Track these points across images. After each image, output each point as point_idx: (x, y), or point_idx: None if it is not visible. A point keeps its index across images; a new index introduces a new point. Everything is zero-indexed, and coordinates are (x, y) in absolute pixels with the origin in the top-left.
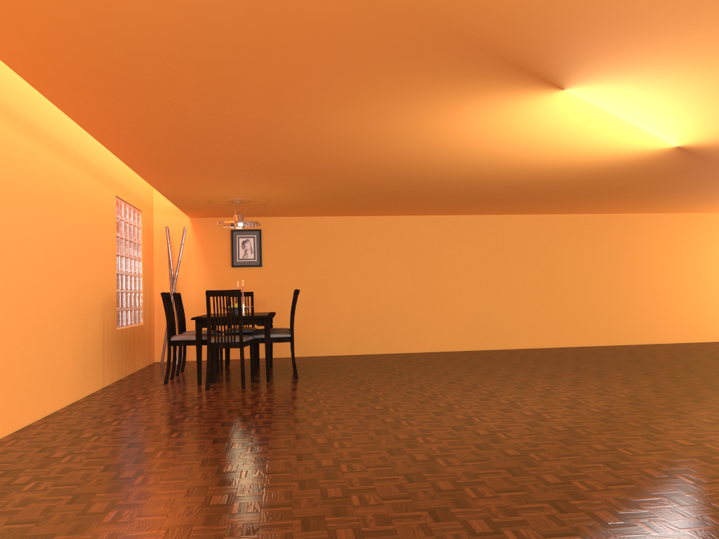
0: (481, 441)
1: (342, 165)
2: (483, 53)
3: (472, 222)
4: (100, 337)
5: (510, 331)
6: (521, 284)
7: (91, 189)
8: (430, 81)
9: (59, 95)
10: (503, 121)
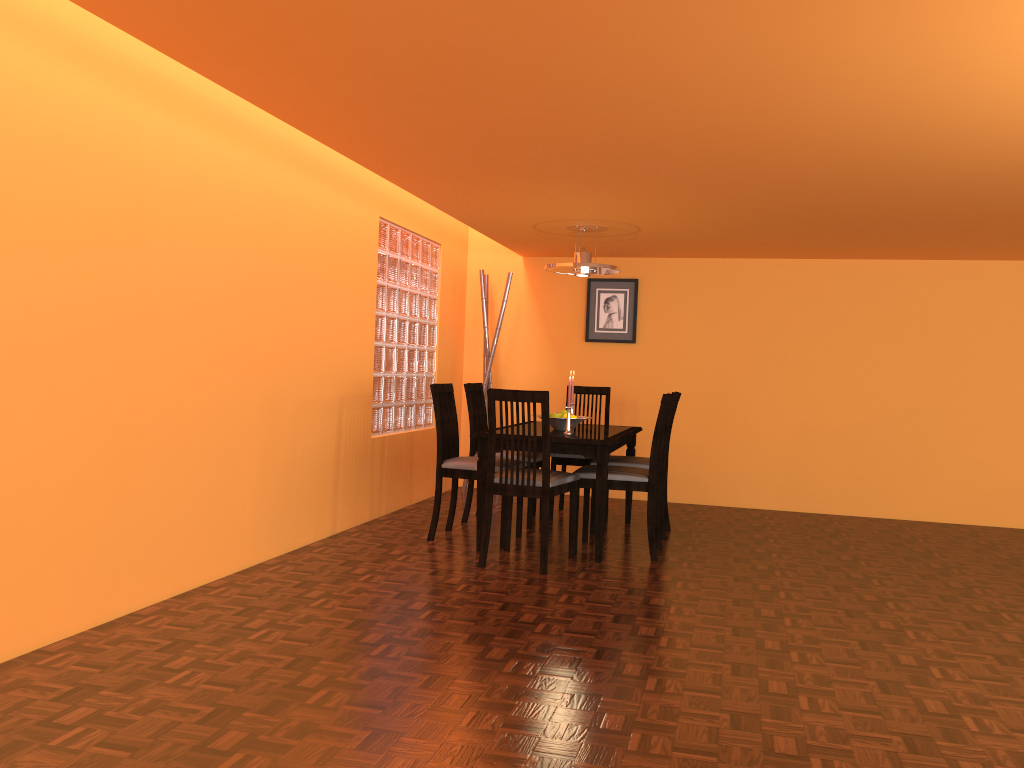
0: None
1: (751, 150)
2: None
3: None
4: (328, 453)
5: None
6: None
7: (319, 203)
8: None
9: None
10: None
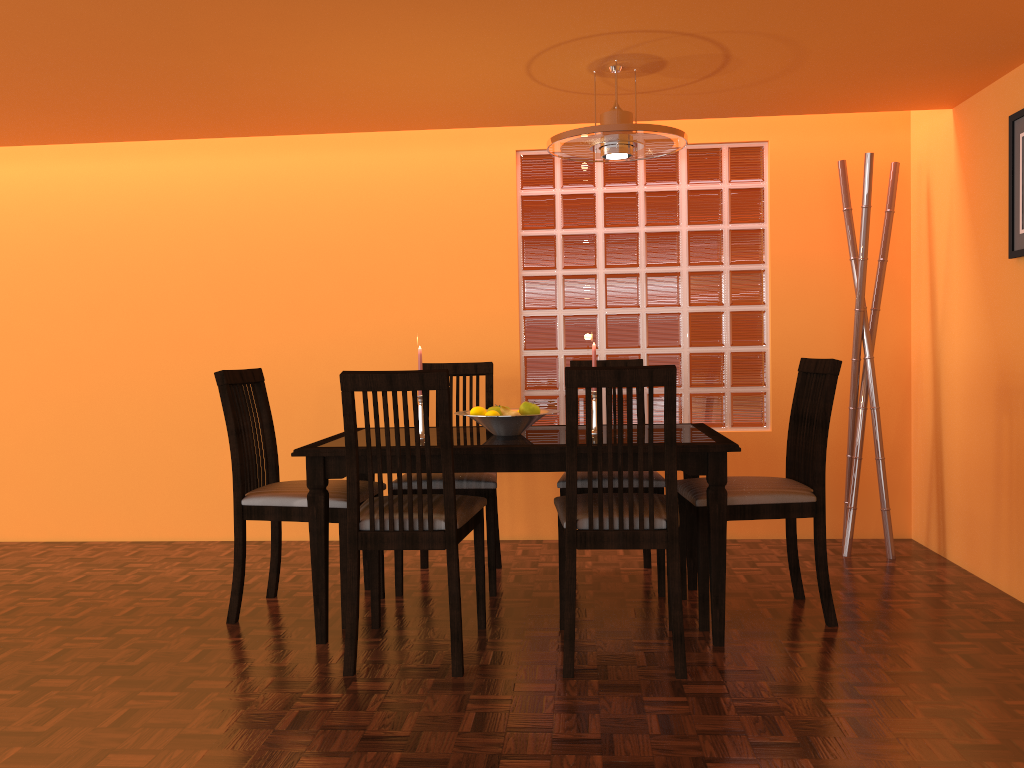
0: None
1: None
2: None
3: None
4: None
5: None
6: None
7: (351, 172)
8: None
9: None
10: None
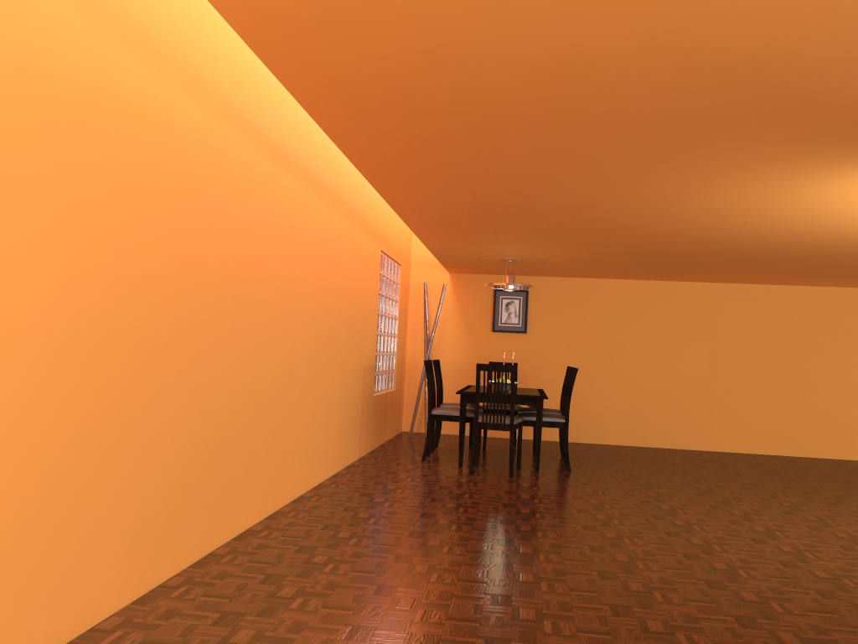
0: (822, 586)
1: (645, 231)
2: None
3: (793, 294)
4: (359, 404)
5: (836, 436)
6: (855, 377)
7: (362, 245)
8: (787, 153)
9: (368, 164)
10: None
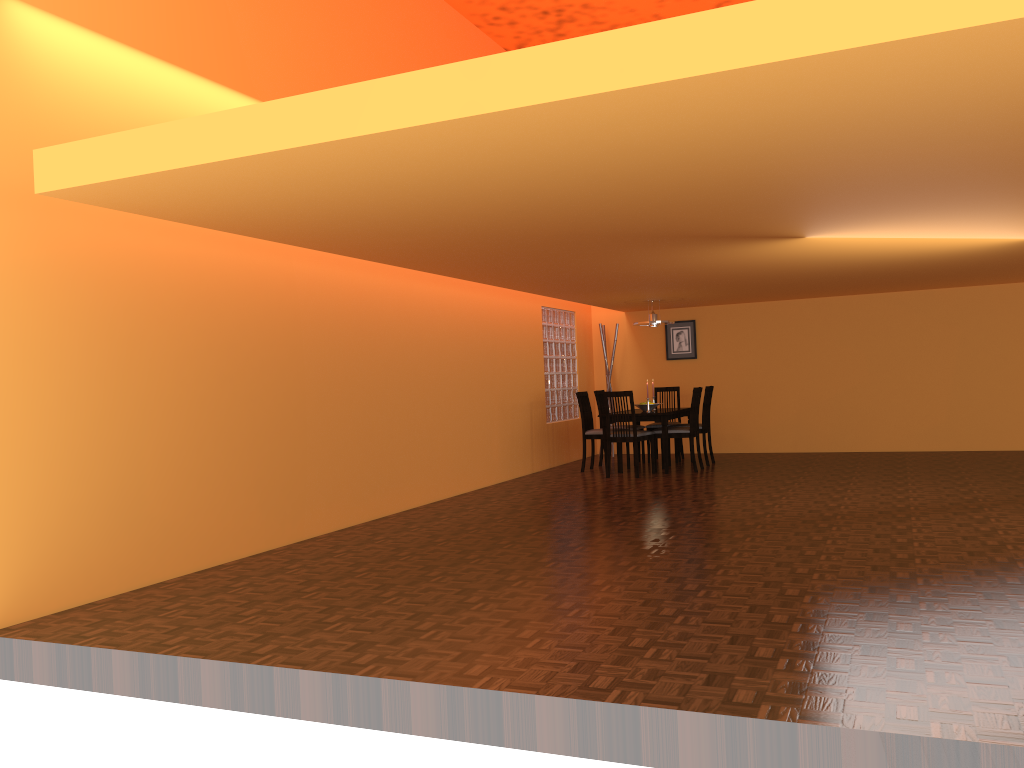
0: (744, 517)
1: (707, 278)
2: (698, 237)
3: (947, 296)
4: (527, 431)
5: (1002, 429)
6: (1017, 370)
7: (514, 308)
8: (686, 247)
9: (458, 276)
10: (794, 250)
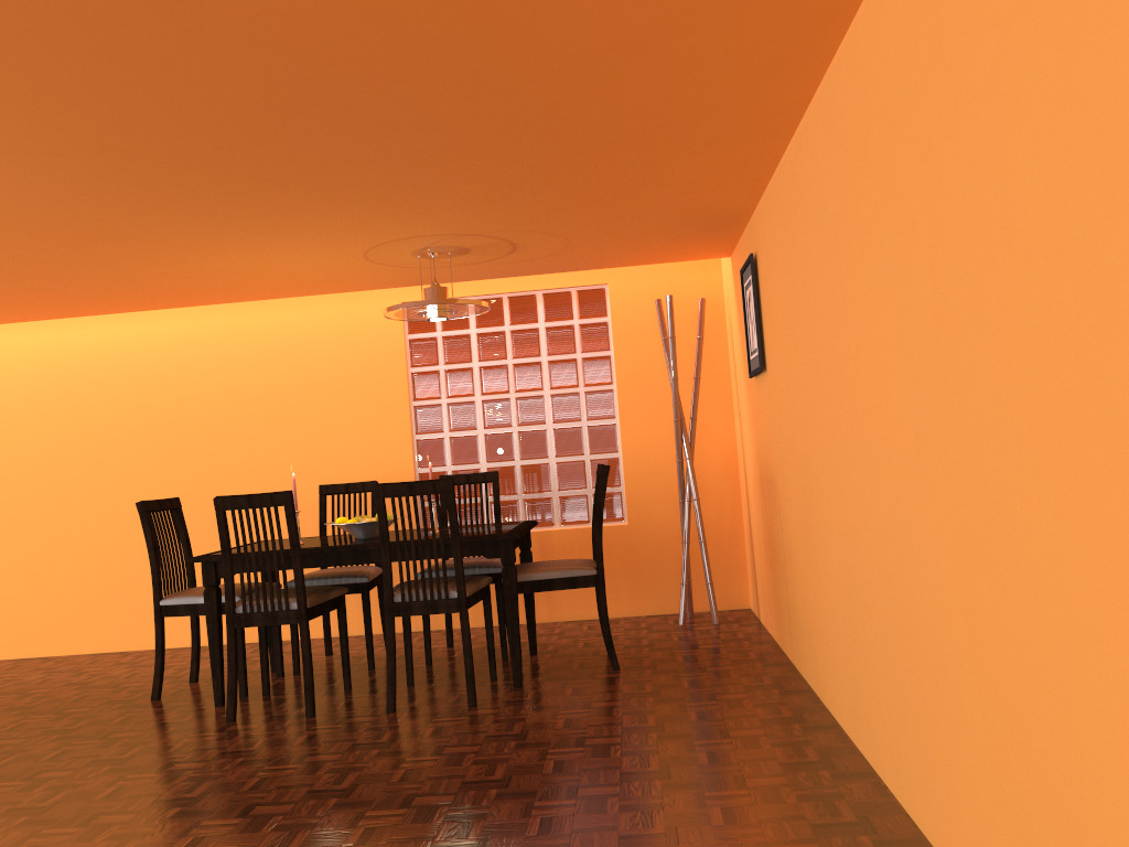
0: None
1: None
2: None
3: None
4: None
5: None
6: None
7: (267, 327)
8: None
9: None
10: None
